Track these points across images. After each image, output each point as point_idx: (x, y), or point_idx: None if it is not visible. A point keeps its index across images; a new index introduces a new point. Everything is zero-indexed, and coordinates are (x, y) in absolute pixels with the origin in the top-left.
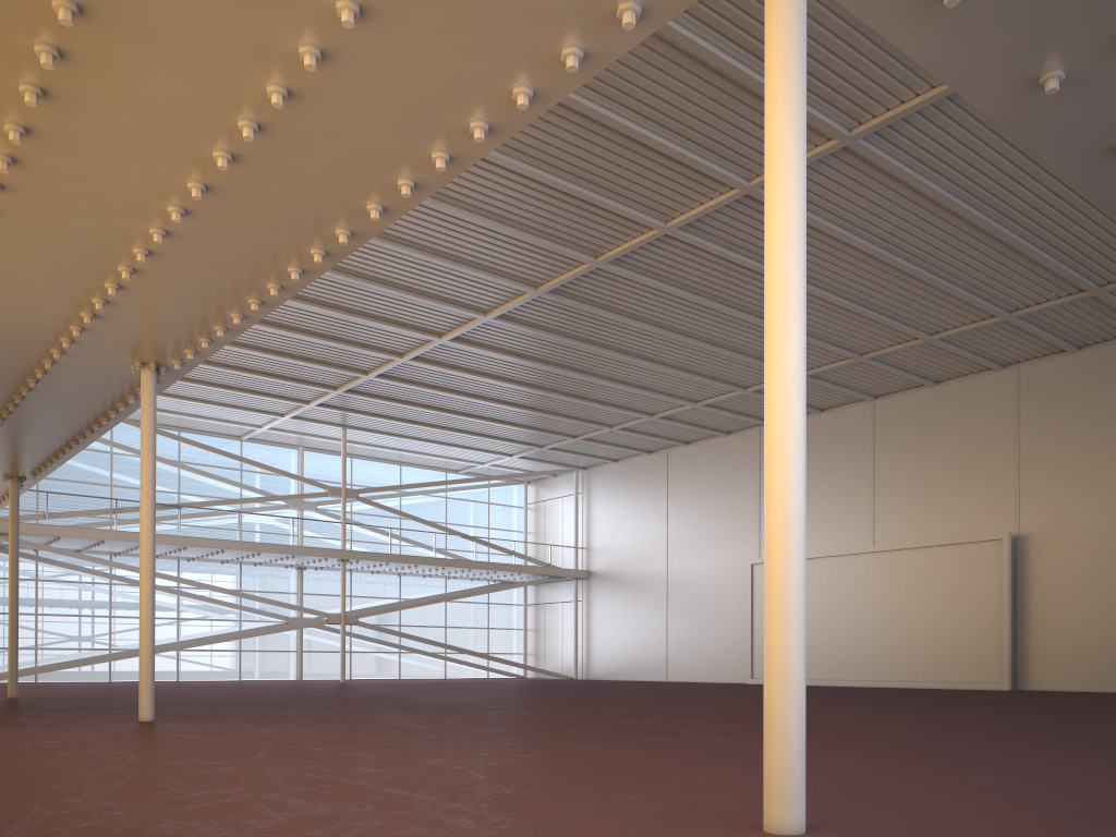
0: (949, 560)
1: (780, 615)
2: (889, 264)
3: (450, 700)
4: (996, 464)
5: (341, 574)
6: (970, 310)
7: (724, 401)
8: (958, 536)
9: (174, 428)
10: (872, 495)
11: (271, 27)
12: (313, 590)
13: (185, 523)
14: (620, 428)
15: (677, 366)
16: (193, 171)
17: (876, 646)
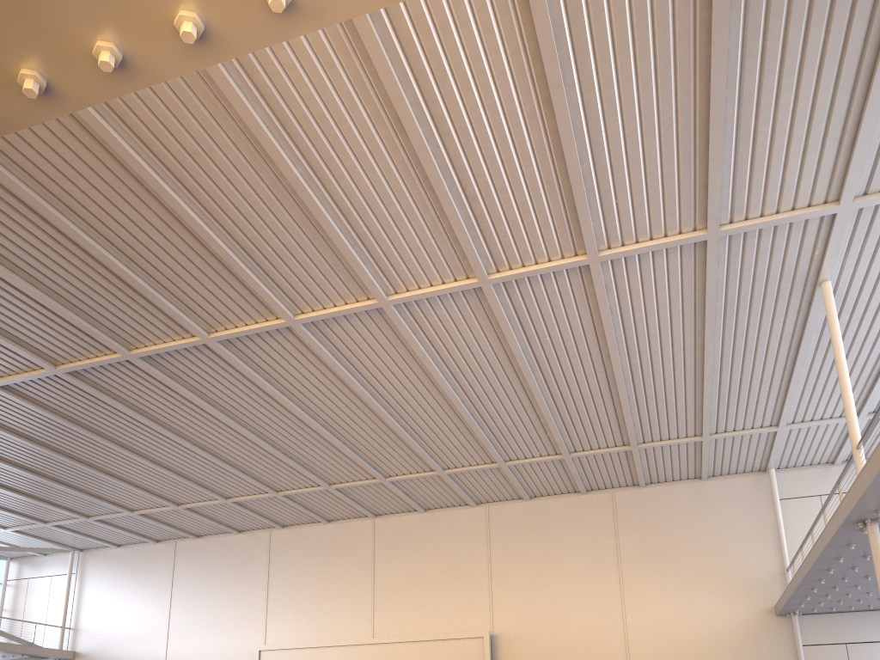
0: (441, 653)
1: None
2: (449, 402)
3: None
4: (474, 577)
5: None
6: (481, 454)
7: (252, 501)
8: (445, 633)
9: None
10: (372, 595)
11: None
12: None
13: None
14: (140, 514)
15: (228, 461)
16: None
17: None
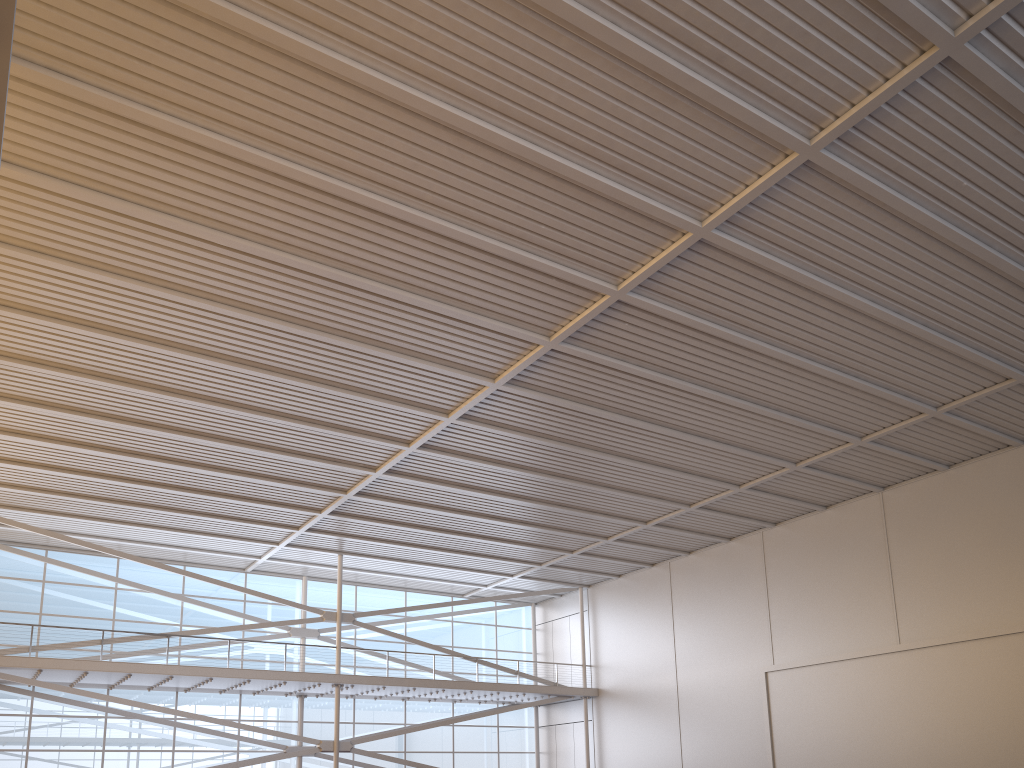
0: (991, 655)
1: None
2: (879, 320)
3: None
4: None
5: (335, 699)
6: (979, 372)
7: (719, 502)
8: (998, 628)
9: (180, 563)
10: (891, 590)
11: None
12: (314, 717)
13: (186, 654)
14: (616, 539)
15: (662, 464)
16: None
17: (917, 758)
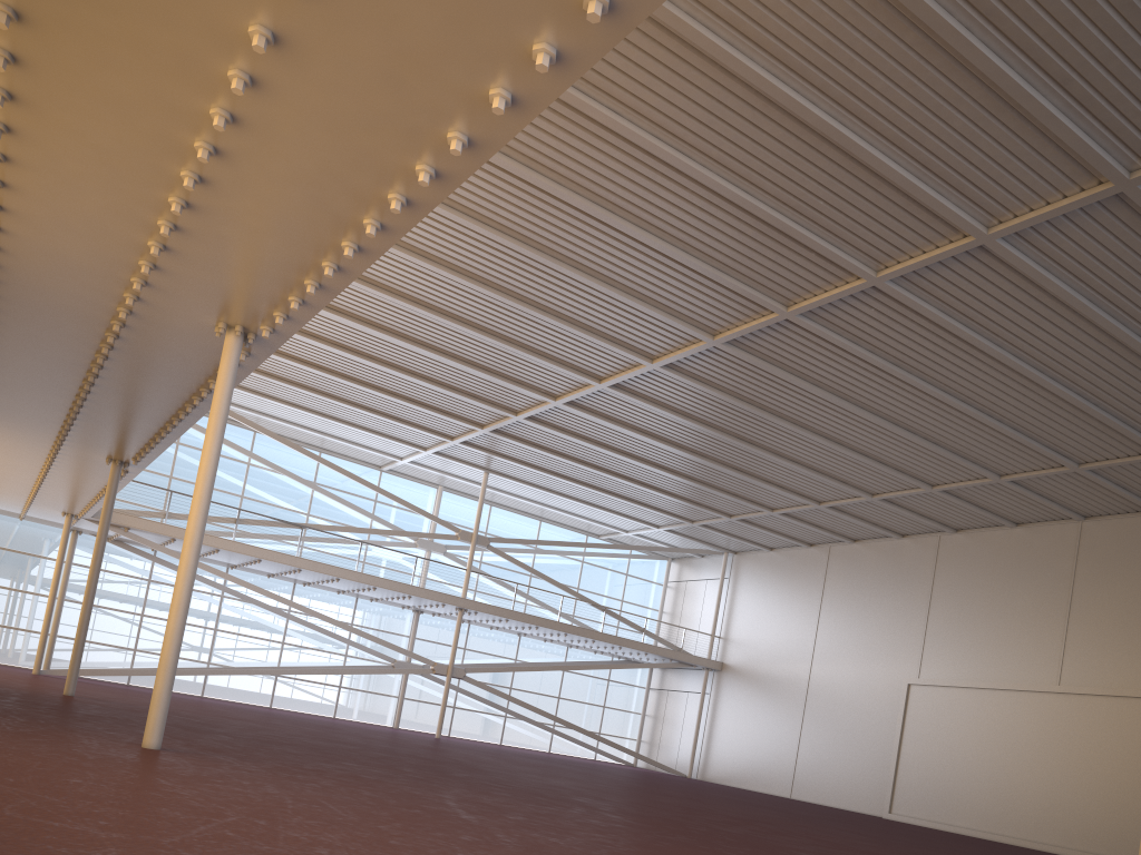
0: None
1: None
2: (1140, 355)
3: (535, 781)
4: None
5: (456, 624)
6: None
7: (904, 498)
8: None
9: (316, 448)
10: (1065, 627)
11: None
12: (426, 636)
13: (309, 546)
14: (782, 513)
15: (858, 450)
16: (254, 4)
17: (1046, 803)
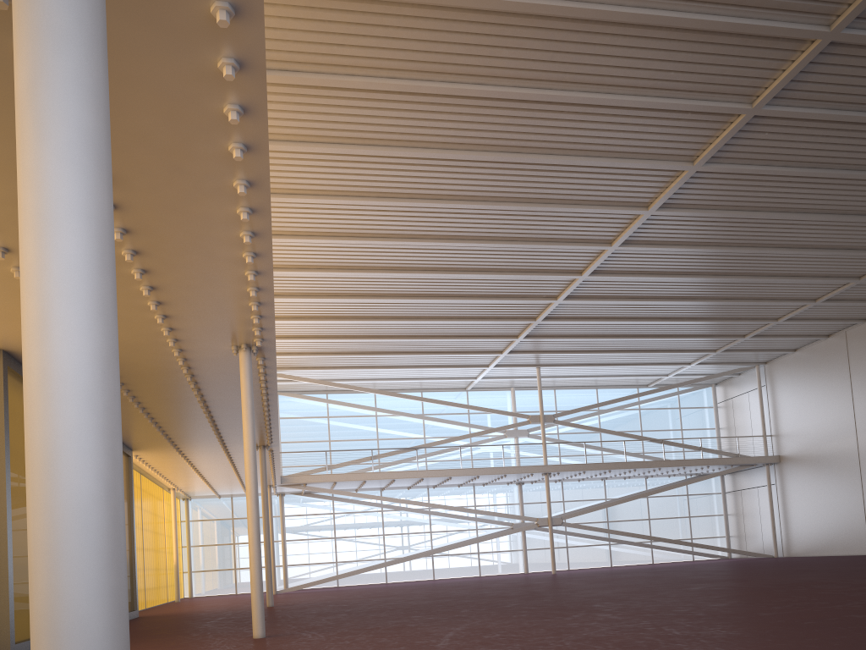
0: None
1: (31, 609)
2: None
3: (581, 596)
4: None
5: (545, 485)
6: None
7: None
8: None
9: (417, 390)
10: None
11: None
12: (531, 499)
13: (431, 459)
14: (786, 319)
15: (823, 247)
16: None
17: None
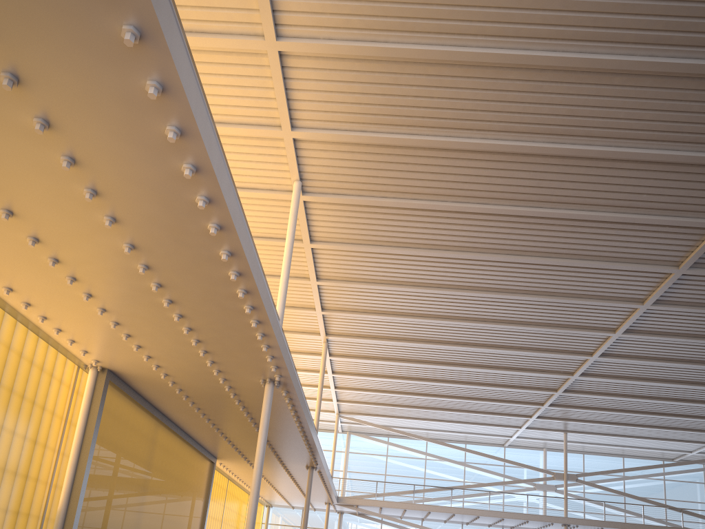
0: None
1: None
2: None
3: None
4: None
5: None
6: None
7: None
8: None
9: (462, 442)
10: None
11: (9, 116)
12: None
13: (467, 500)
14: None
15: None
16: (115, 236)
17: None
